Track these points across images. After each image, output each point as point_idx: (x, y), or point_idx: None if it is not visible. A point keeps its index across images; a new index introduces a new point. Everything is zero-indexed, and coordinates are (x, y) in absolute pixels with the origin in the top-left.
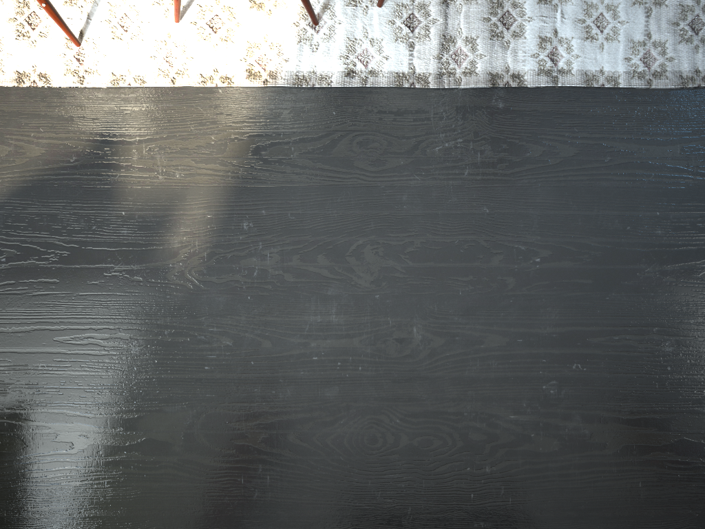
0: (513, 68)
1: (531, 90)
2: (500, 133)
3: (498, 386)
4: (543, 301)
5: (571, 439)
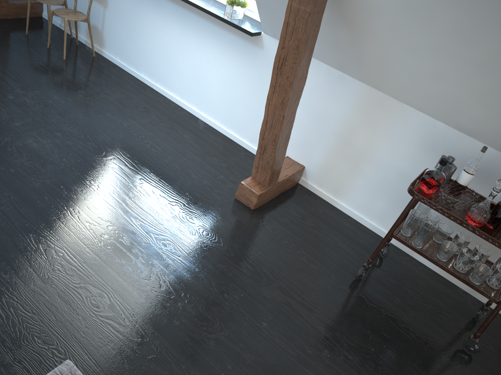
0: None
1: None
2: None
3: (349, 373)
4: None
5: (329, 329)
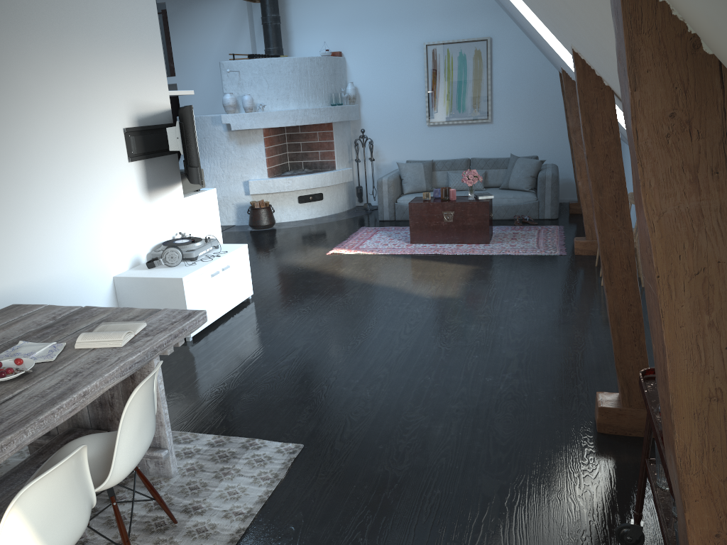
0: (232, 531)
1: (251, 526)
2: (269, 544)
3: None
4: (390, 540)
5: (491, 540)
